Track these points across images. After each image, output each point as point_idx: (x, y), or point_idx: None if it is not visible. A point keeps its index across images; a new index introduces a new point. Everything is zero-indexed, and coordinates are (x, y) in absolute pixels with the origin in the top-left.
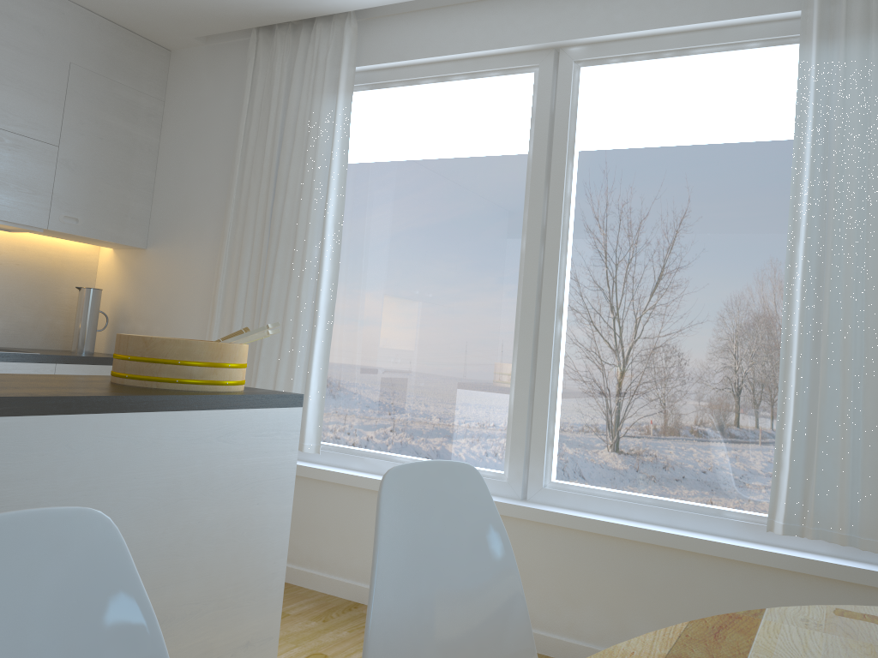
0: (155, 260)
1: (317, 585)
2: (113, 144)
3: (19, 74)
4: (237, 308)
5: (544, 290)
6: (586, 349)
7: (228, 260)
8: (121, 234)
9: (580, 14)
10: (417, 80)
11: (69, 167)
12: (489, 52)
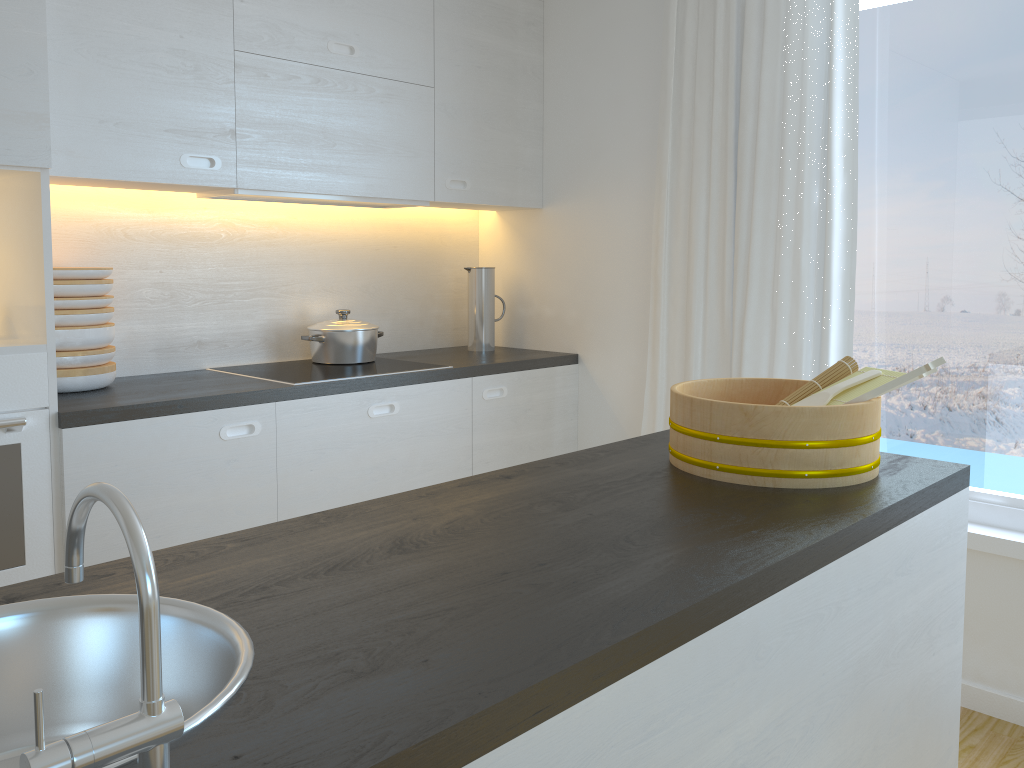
0: (557, 222)
1: None
2: (492, 72)
3: None
4: (696, 285)
5: None
6: None
7: (670, 217)
8: (513, 193)
9: None
10: None
11: (448, 113)
12: None
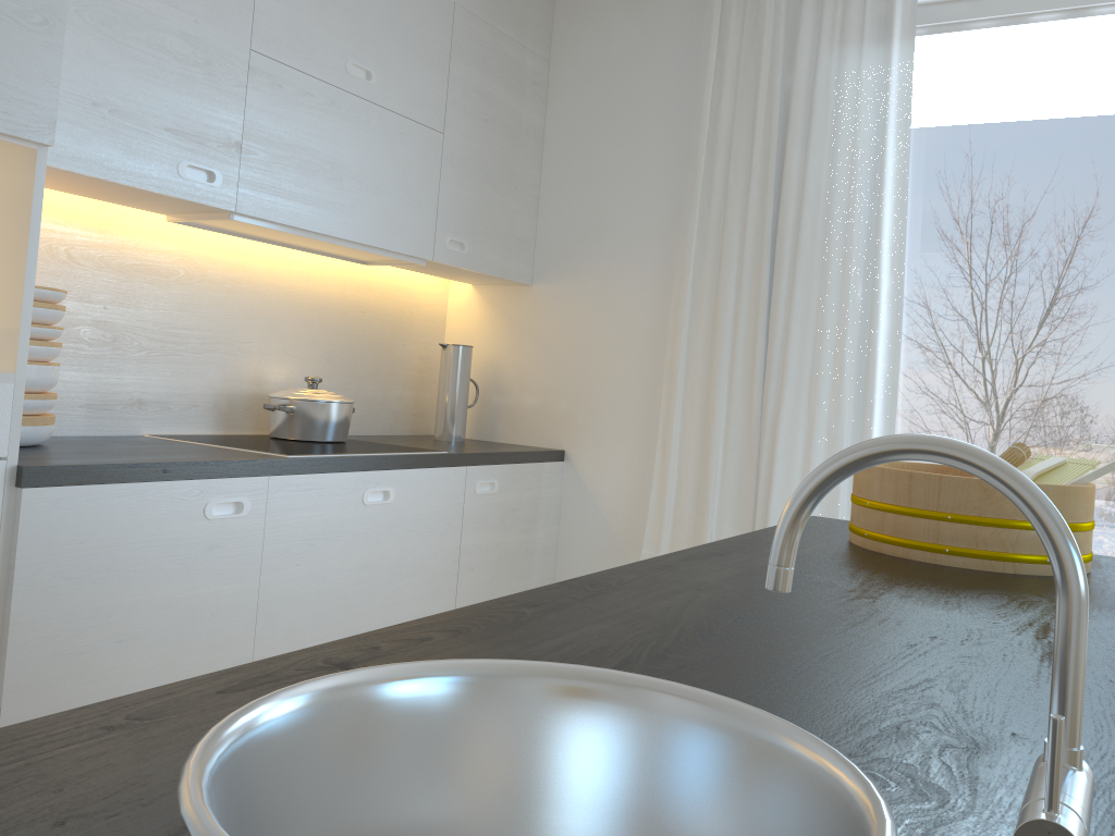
0: (549, 301)
1: None
2: (498, 128)
3: (401, 20)
4: (721, 378)
5: None
6: None
7: (691, 304)
8: (506, 264)
9: None
10: (1023, 17)
11: (454, 165)
12: None
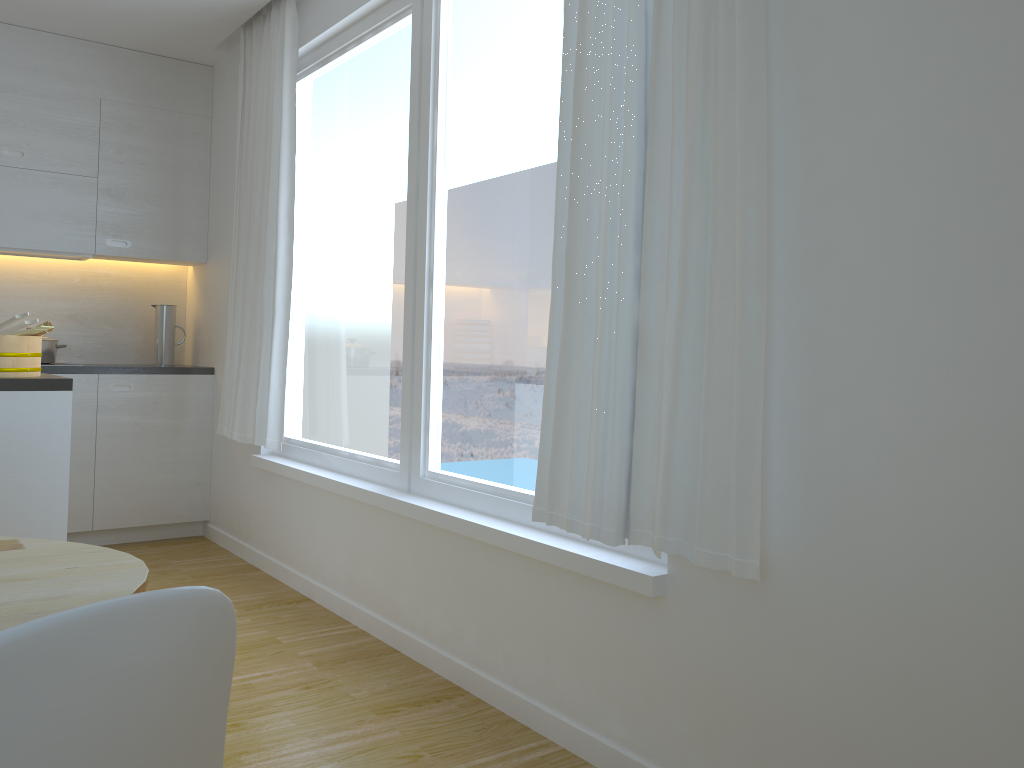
0: (211, 272)
1: (289, 581)
2: (157, 167)
3: (49, 118)
4: (236, 311)
5: (418, 258)
6: (451, 321)
7: (236, 265)
8: (176, 251)
9: None
10: (345, 48)
11: (112, 195)
12: (376, 2)
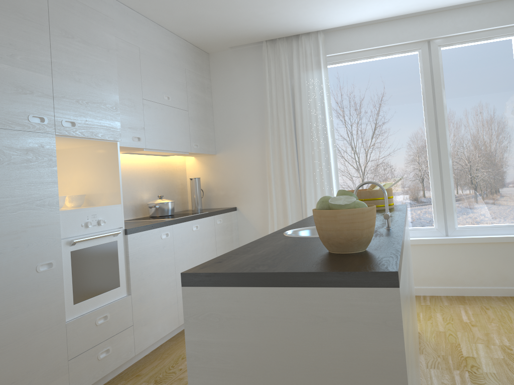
0: (223, 159)
1: None
2: (201, 105)
3: (173, 78)
4: (285, 176)
5: (441, 146)
6: (464, 169)
7: (272, 154)
8: (209, 149)
9: (440, 25)
10: (356, 59)
11: (192, 120)
12: (395, 44)
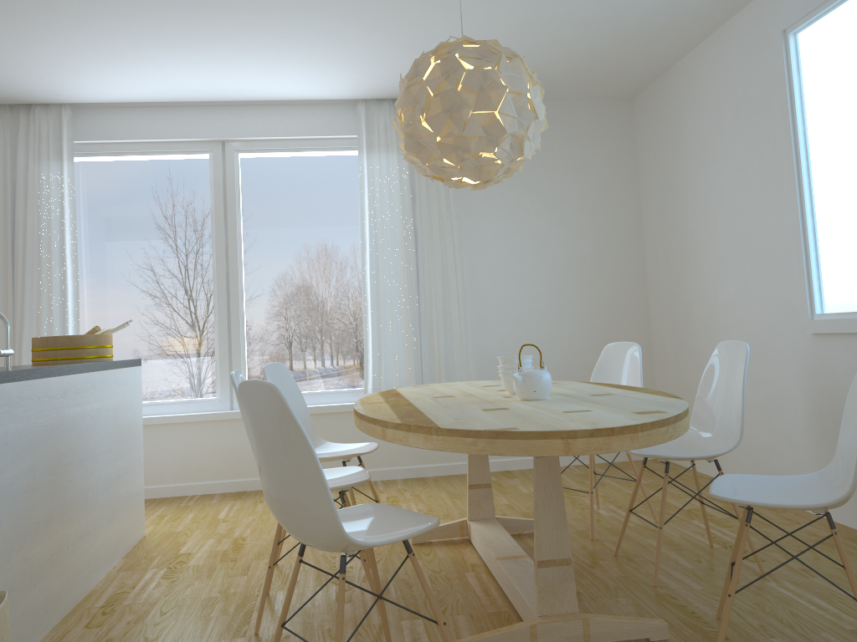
0: None
1: None
2: None
3: None
4: None
5: (231, 286)
6: (260, 318)
7: None
8: None
9: (238, 123)
10: (122, 153)
11: None
12: (178, 140)
